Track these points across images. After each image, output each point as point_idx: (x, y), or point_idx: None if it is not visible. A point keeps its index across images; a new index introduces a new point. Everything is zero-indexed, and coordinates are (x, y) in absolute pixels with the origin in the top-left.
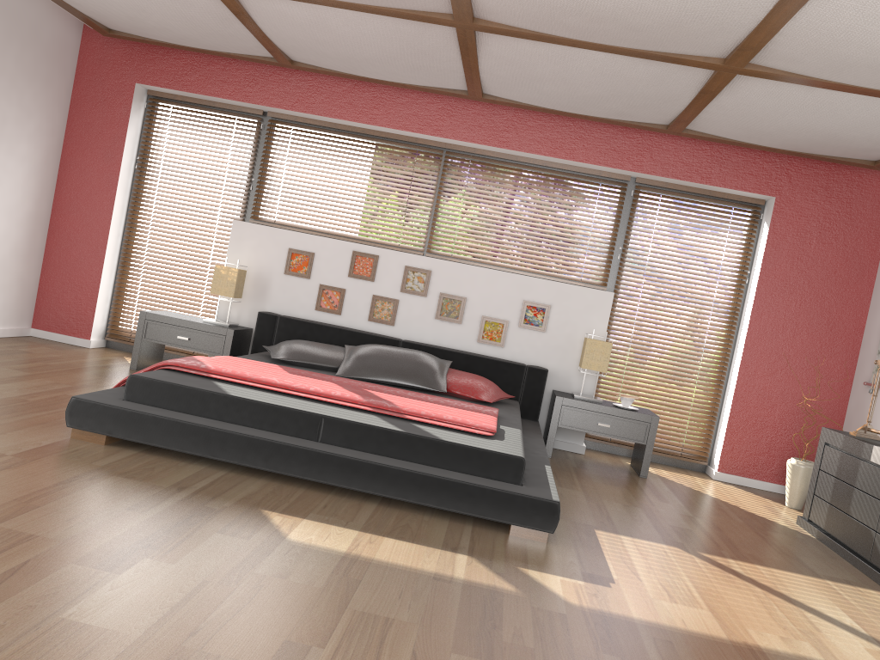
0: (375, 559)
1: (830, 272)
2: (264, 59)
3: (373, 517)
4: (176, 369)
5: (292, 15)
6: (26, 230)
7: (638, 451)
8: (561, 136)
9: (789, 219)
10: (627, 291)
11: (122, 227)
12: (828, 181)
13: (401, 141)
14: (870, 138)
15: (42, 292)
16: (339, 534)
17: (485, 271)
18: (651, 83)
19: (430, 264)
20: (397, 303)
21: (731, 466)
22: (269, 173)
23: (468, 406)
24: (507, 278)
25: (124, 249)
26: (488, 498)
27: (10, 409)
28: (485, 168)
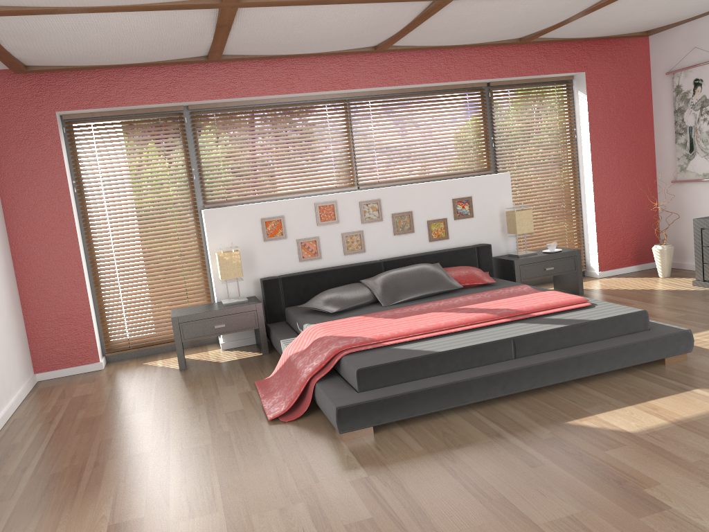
0: (687, 417)
1: (628, 114)
2: (193, 60)
3: (606, 393)
4: (356, 350)
5: (286, 17)
6: (7, 286)
7: (563, 278)
8: (437, 64)
9: (596, 85)
10: (504, 168)
11: (83, 250)
12: (612, 52)
13: (309, 100)
14: (674, 18)
15: (33, 337)
16: (632, 413)
17: (418, 186)
18: (557, 12)
19: (377, 194)
20: (363, 233)
21: (606, 265)
22: (204, 159)
23: (511, 290)
24: (436, 186)
25: (92, 270)
26: (651, 346)
27: (245, 444)
28: (381, 105)
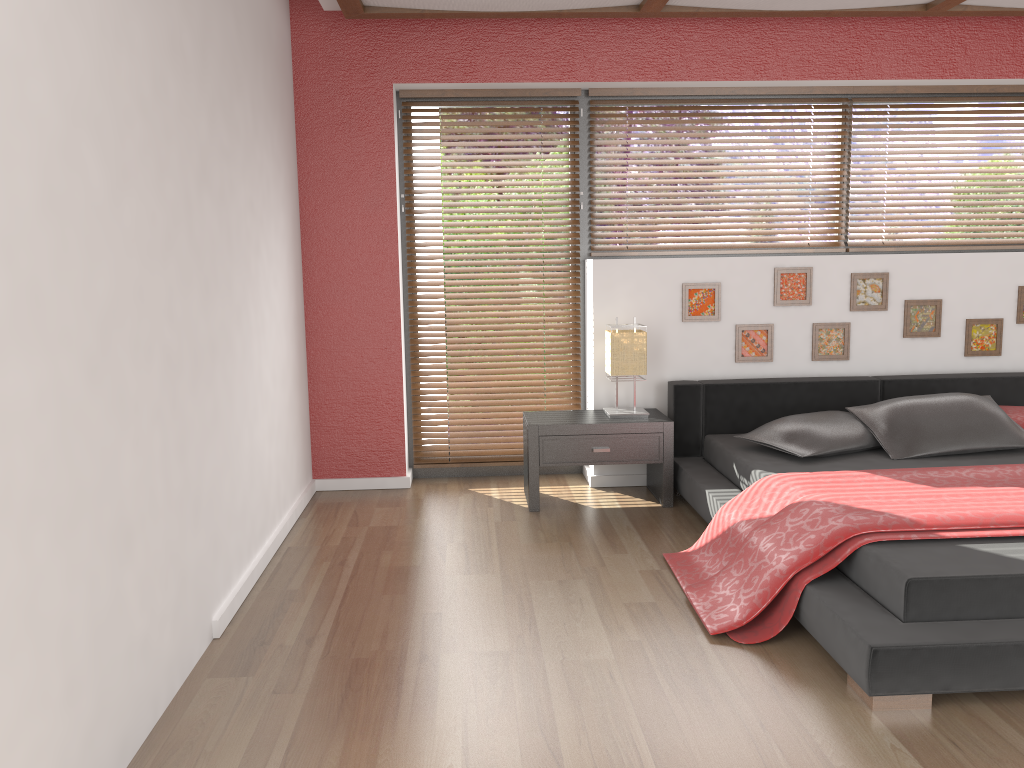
0: None
1: None
2: (616, 11)
3: None
4: (890, 539)
5: None
6: (295, 343)
7: None
8: None
9: None
10: None
11: (402, 302)
12: None
13: (785, 95)
14: None
15: (317, 425)
16: None
17: (960, 257)
18: None
19: (884, 264)
20: (849, 328)
21: None
22: (600, 179)
23: None
24: (992, 261)
25: (411, 334)
26: None
27: (677, 674)
28: (909, 111)
